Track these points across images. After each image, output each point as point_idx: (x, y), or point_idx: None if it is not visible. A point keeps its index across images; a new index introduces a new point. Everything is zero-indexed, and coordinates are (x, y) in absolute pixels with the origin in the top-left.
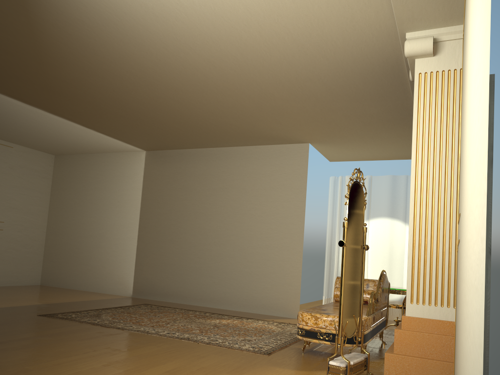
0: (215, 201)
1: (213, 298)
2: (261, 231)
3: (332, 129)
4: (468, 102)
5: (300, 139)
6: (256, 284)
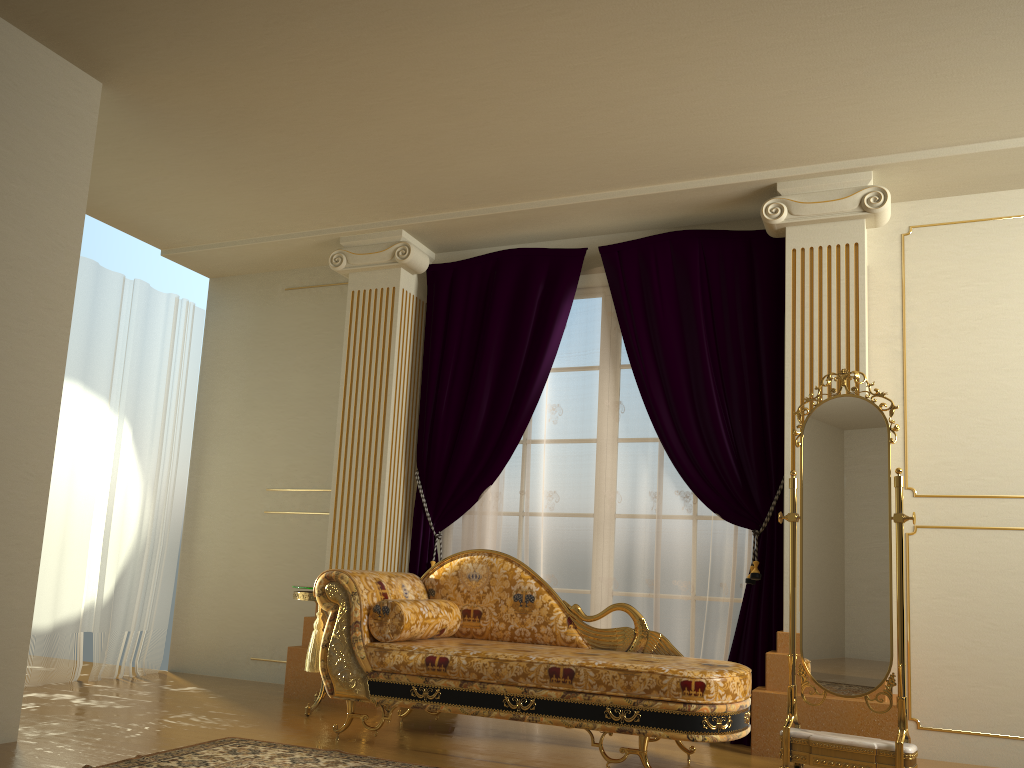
0: None
1: None
2: None
3: (295, 121)
4: None
5: (130, 65)
6: None
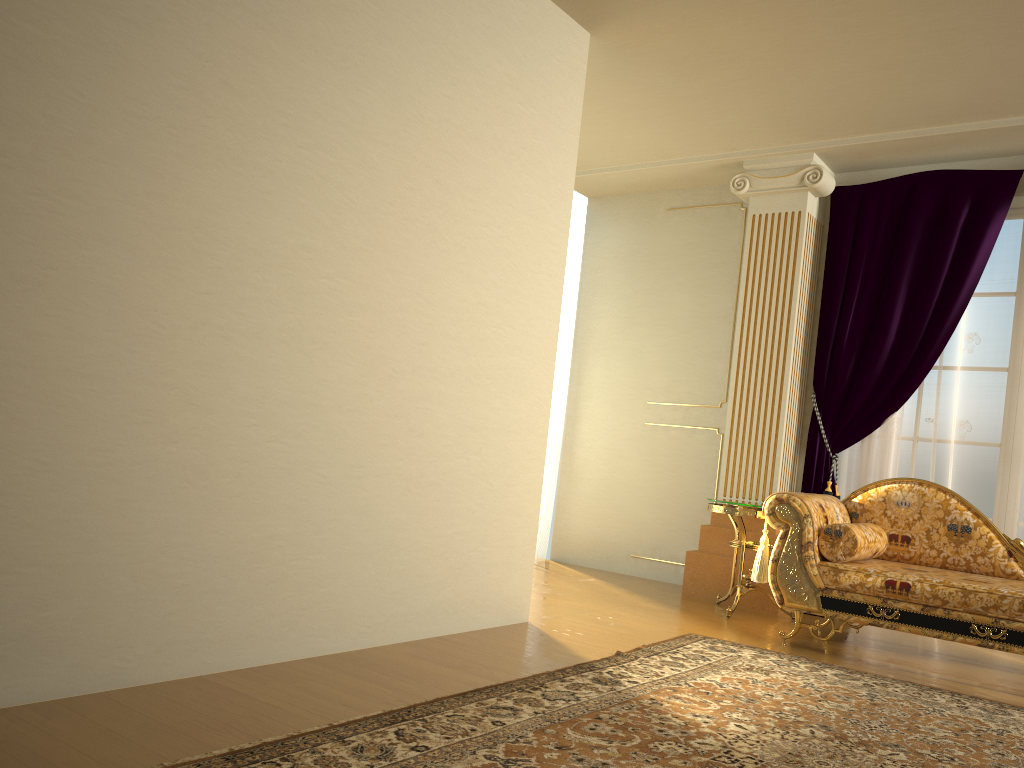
0: (294, 108)
1: (265, 617)
2: (460, 310)
3: (760, 58)
4: None
5: (626, 17)
6: (433, 526)
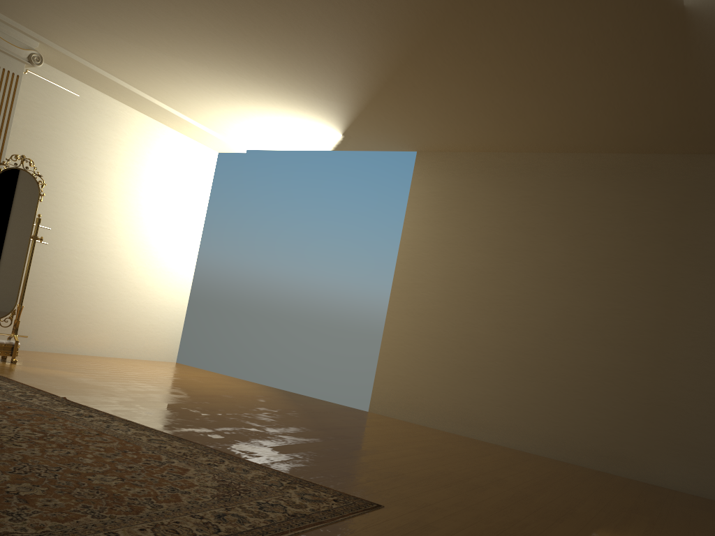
0: None
1: None
2: None
3: None
4: (132, 222)
5: None
6: None
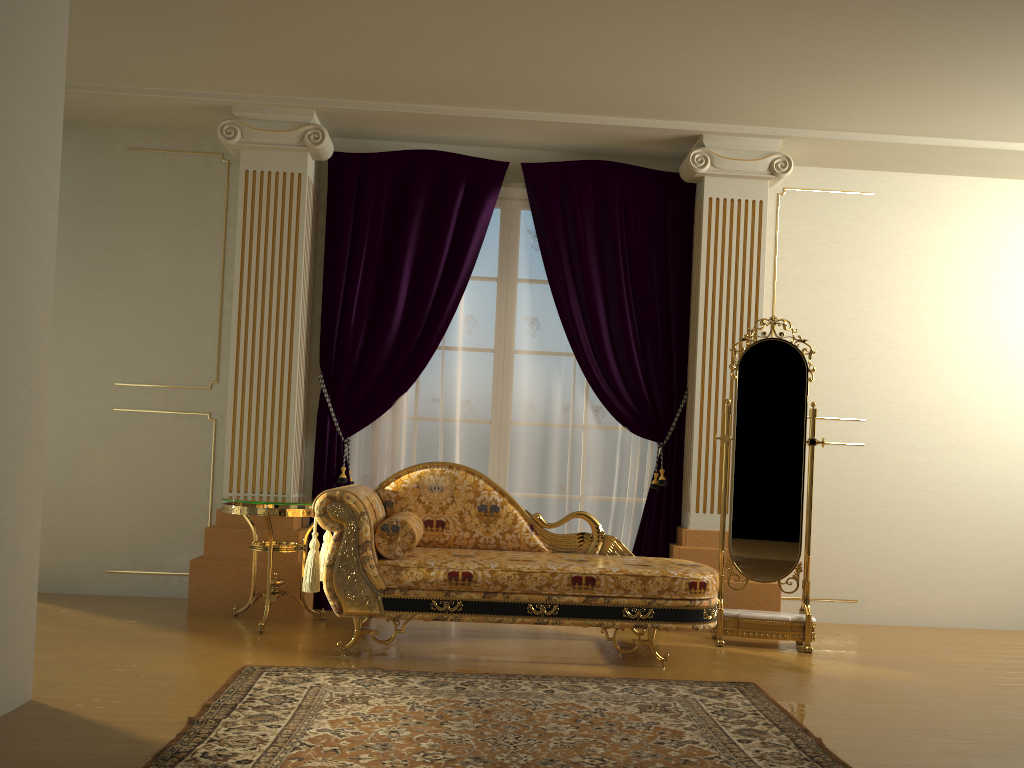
0: None
1: None
2: None
3: None
4: (1016, 375)
5: None
6: None
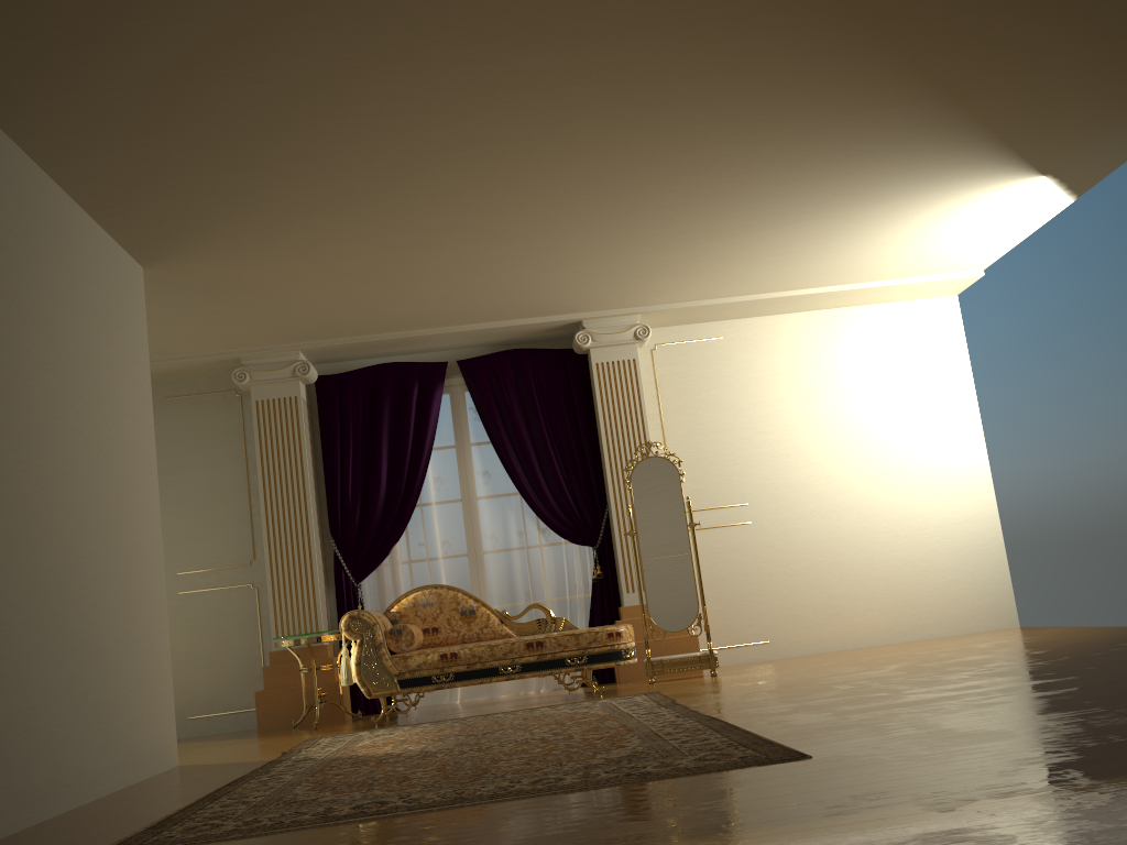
0: (2, 350)
1: (37, 778)
2: (107, 500)
3: (277, 288)
4: (854, 451)
5: (180, 258)
6: (116, 687)
